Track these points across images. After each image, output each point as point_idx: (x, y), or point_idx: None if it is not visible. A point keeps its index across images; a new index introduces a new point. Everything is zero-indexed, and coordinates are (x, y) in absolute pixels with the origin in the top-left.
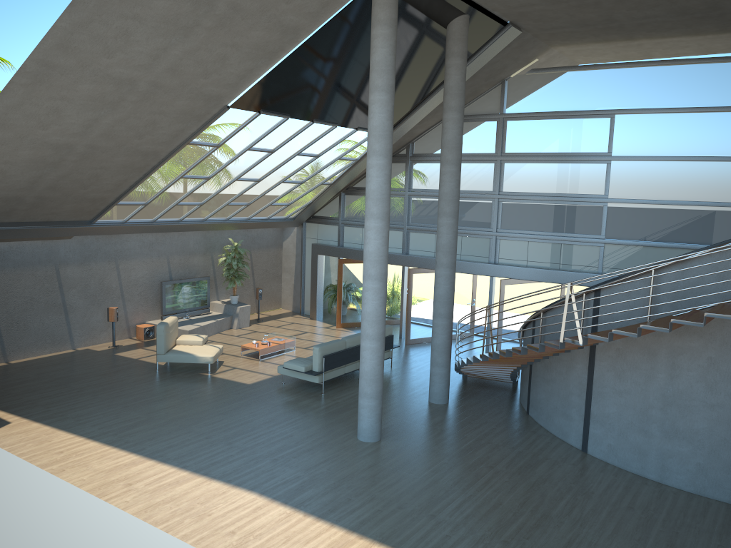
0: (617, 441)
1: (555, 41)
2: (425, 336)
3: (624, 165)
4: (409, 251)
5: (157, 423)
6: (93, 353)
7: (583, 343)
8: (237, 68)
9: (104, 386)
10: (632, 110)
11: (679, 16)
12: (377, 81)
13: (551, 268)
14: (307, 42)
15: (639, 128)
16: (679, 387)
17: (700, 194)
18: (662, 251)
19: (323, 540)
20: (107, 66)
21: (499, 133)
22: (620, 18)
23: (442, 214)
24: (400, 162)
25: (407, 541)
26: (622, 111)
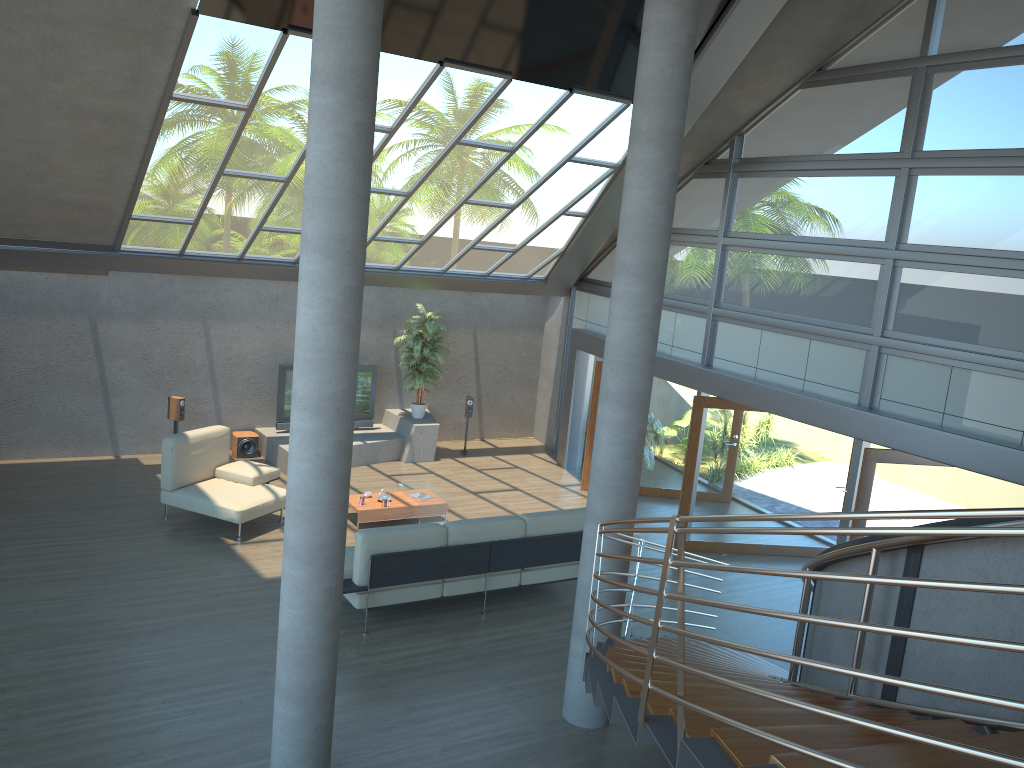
0: None
1: None
2: (722, 539)
3: None
4: (713, 360)
5: None
6: (129, 467)
7: (683, 764)
8: None
9: (42, 531)
10: None
11: None
12: None
13: (998, 440)
14: None
15: None
16: None
17: None
18: None
19: None
20: None
21: (913, 103)
22: None
23: (618, 269)
24: (718, 176)
25: None
26: None
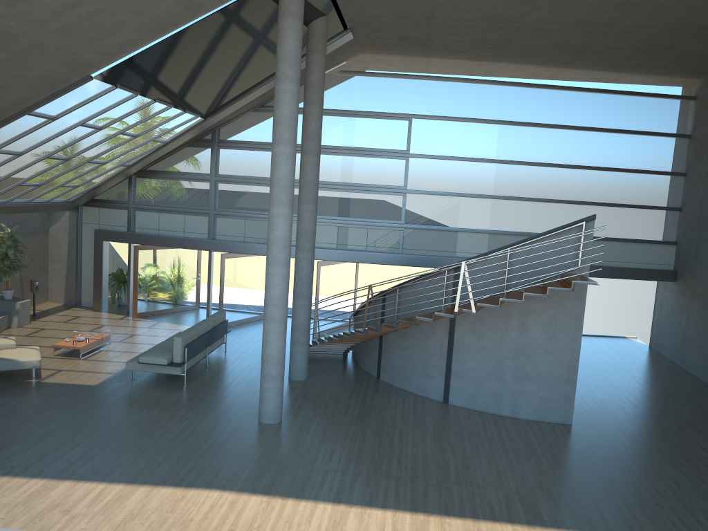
0: (477, 389)
1: (368, 48)
2: (234, 319)
3: (420, 161)
4: (216, 236)
5: (29, 441)
6: None
7: (476, 311)
8: (125, 37)
9: None
10: (426, 116)
11: (477, 45)
12: (287, 72)
13: (360, 250)
14: (202, 21)
15: (431, 131)
16: (527, 340)
17: (476, 188)
18: (448, 234)
19: (321, 516)
20: (0, 16)
21: None
22: (436, 39)
23: (306, 201)
24: (205, 147)
25: (388, 500)
26: (418, 116)
